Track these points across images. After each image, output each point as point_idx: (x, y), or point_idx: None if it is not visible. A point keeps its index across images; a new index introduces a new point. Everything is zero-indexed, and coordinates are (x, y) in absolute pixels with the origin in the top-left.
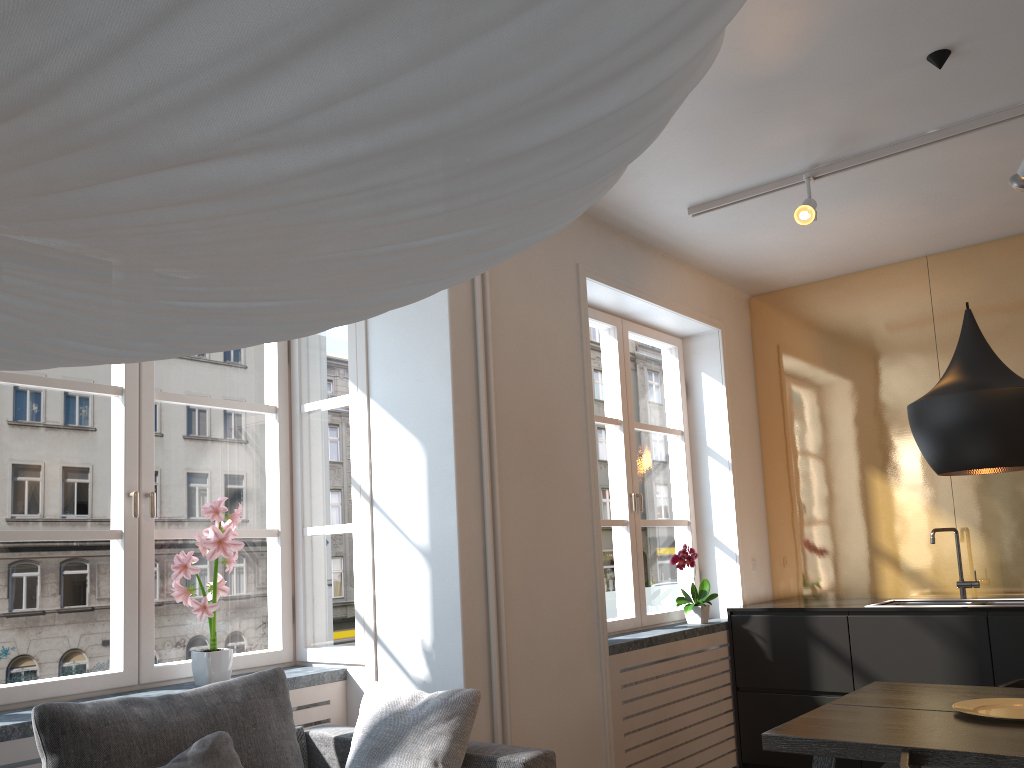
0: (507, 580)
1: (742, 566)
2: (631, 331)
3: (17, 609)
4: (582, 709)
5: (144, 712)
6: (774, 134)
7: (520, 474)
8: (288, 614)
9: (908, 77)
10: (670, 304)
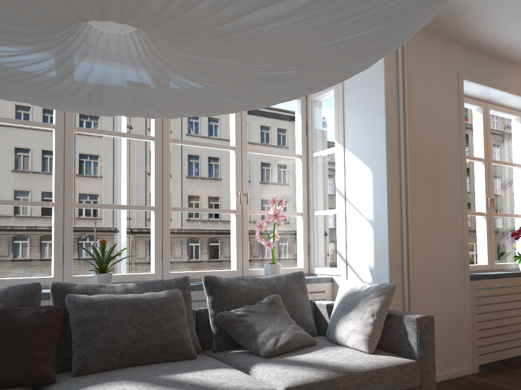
0: (413, 237)
1: None
2: (491, 109)
3: (191, 260)
4: (453, 306)
5: (245, 283)
6: None
7: (421, 184)
8: (306, 251)
9: None
10: (516, 92)
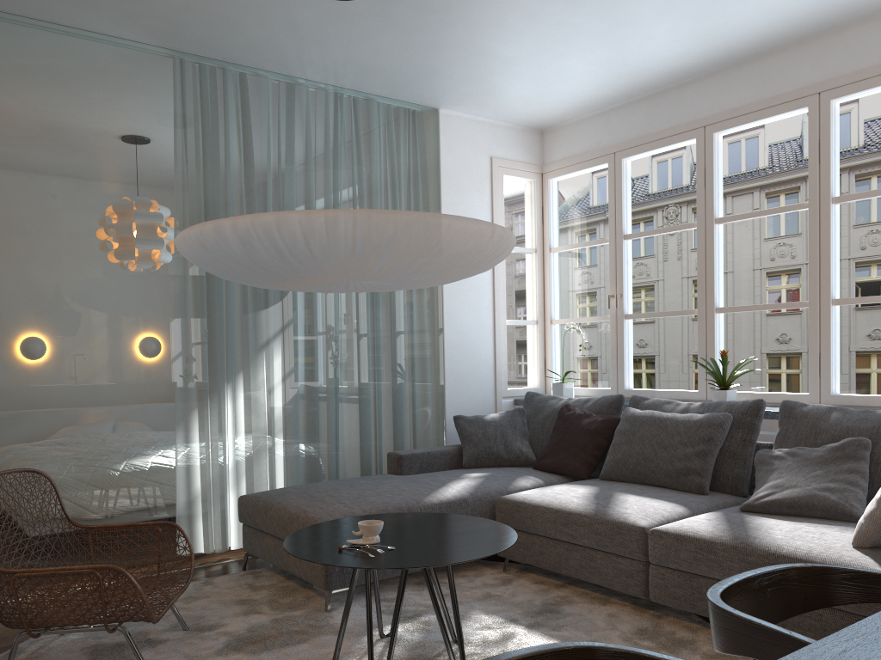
0: None
1: None
2: None
3: None
4: None
5: (835, 416)
6: None
7: None
8: None
9: None
10: None
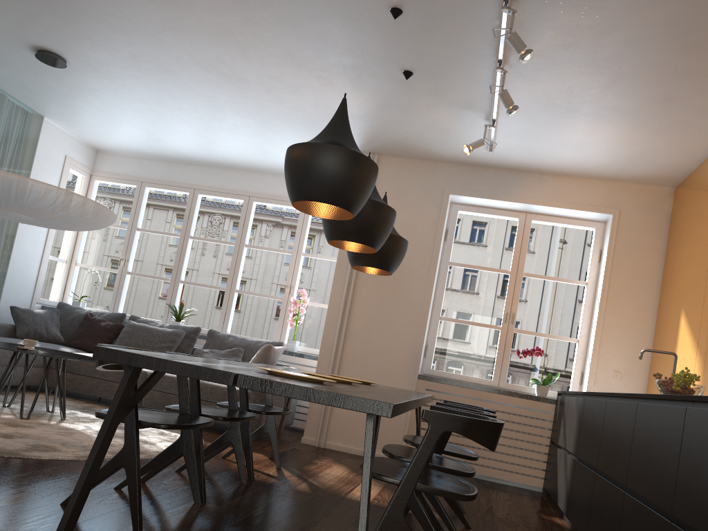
0: (352, 327)
1: (593, 371)
2: (535, 220)
3: None
4: None
5: (231, 339)
6: (435, 115)
7: (373, 285)
8: None
9: (420, 82)
10: (541, 202)
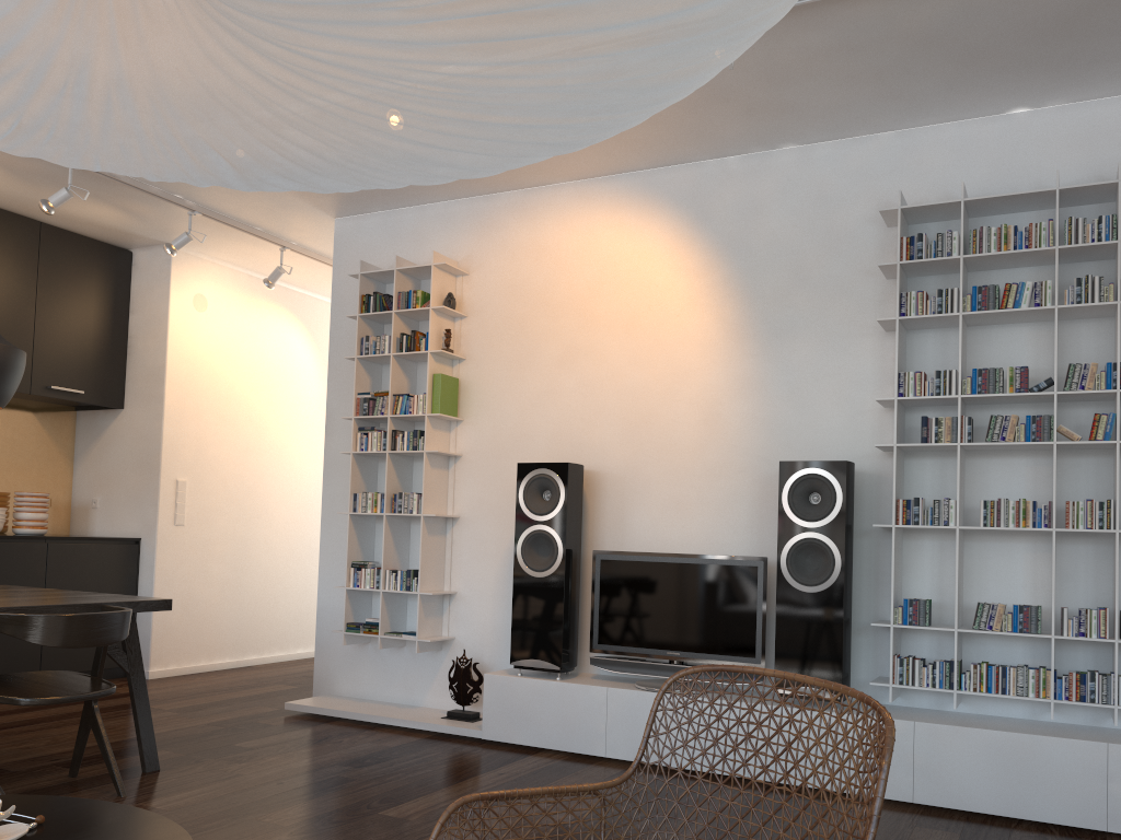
0: None
1: None
2: None
3: None
4: None
5: None
6: None
7: None
8: None
9: None
10: None
